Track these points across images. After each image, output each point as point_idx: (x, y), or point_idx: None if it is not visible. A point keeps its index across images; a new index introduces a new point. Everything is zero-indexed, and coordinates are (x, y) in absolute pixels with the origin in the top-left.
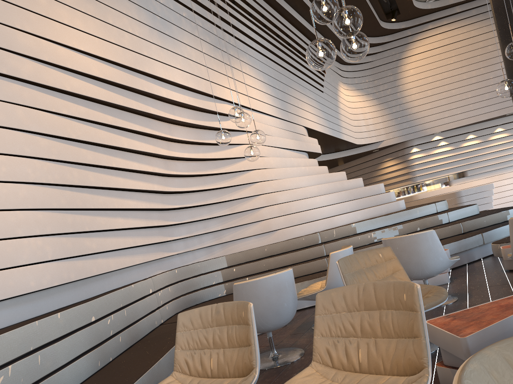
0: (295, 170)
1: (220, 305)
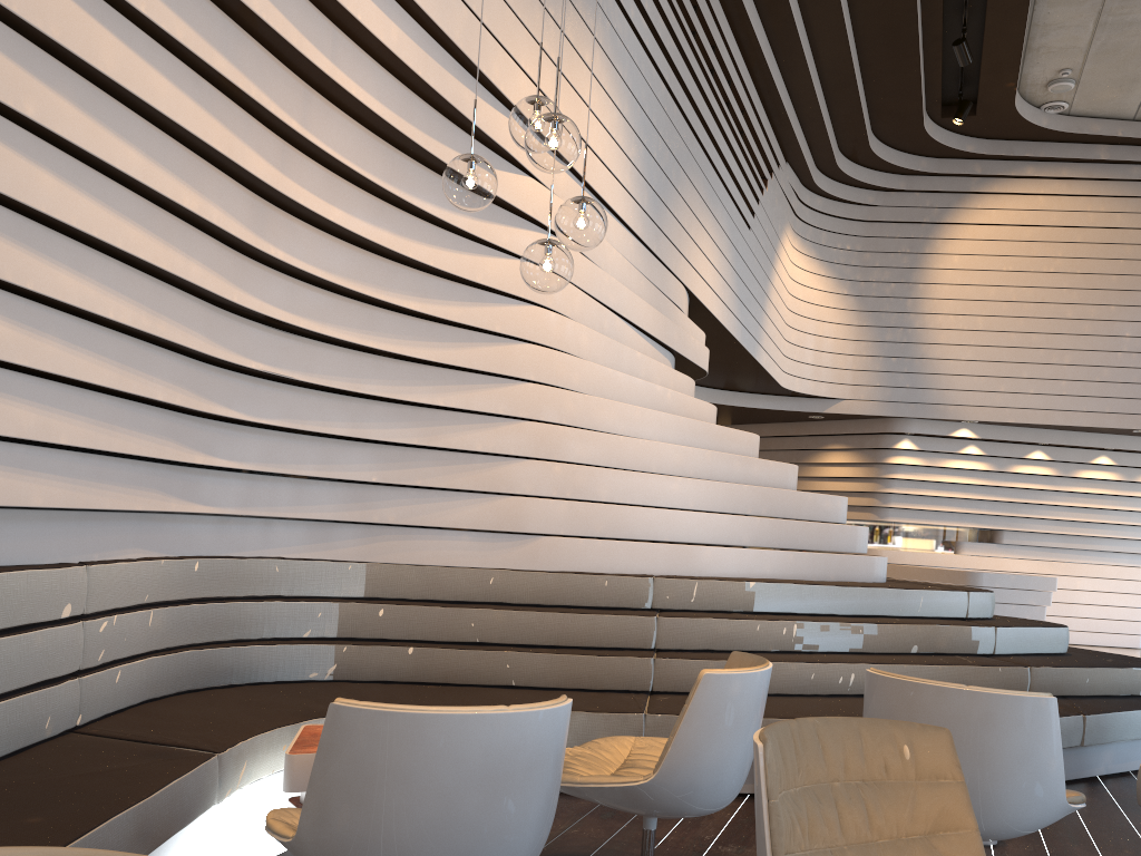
0: (638, 388)
1: None
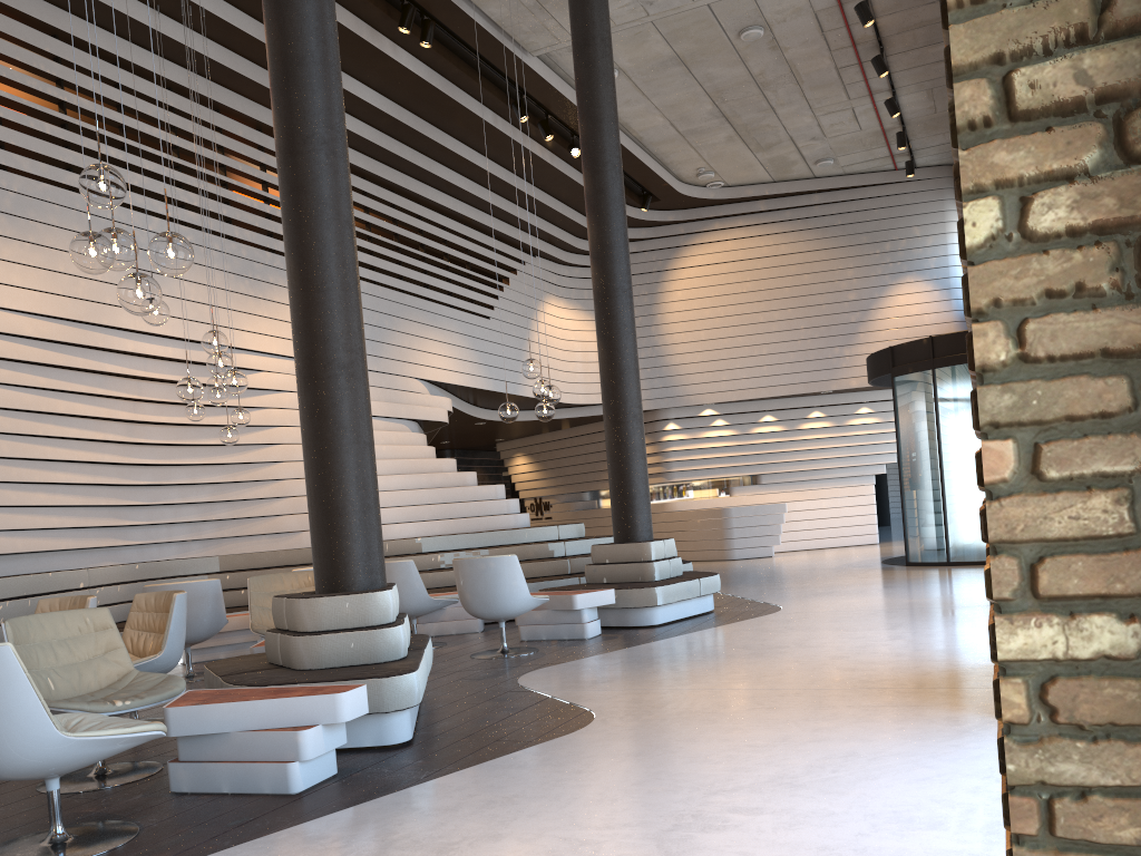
0: None
1: (78, 597)
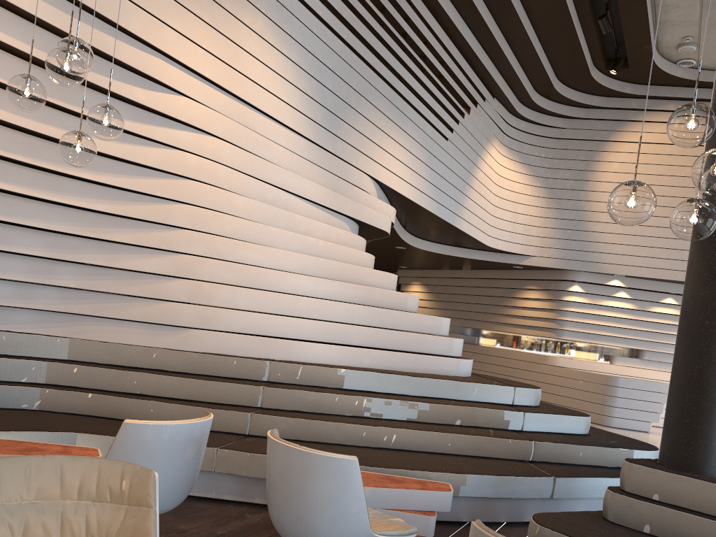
0: (290, 238)
1: None
